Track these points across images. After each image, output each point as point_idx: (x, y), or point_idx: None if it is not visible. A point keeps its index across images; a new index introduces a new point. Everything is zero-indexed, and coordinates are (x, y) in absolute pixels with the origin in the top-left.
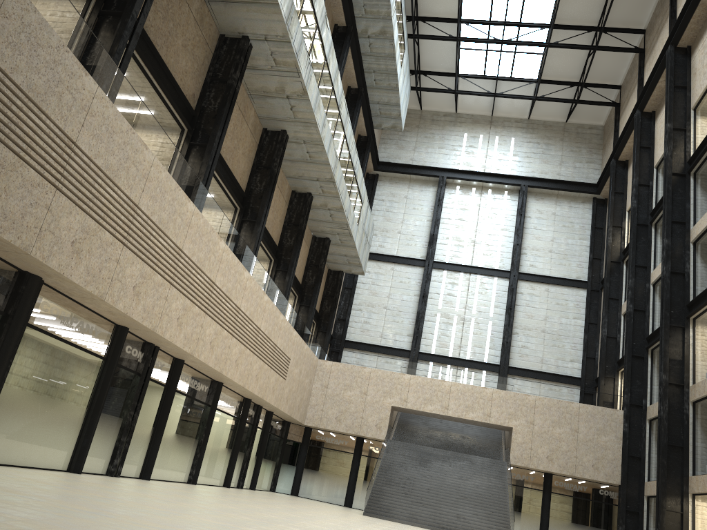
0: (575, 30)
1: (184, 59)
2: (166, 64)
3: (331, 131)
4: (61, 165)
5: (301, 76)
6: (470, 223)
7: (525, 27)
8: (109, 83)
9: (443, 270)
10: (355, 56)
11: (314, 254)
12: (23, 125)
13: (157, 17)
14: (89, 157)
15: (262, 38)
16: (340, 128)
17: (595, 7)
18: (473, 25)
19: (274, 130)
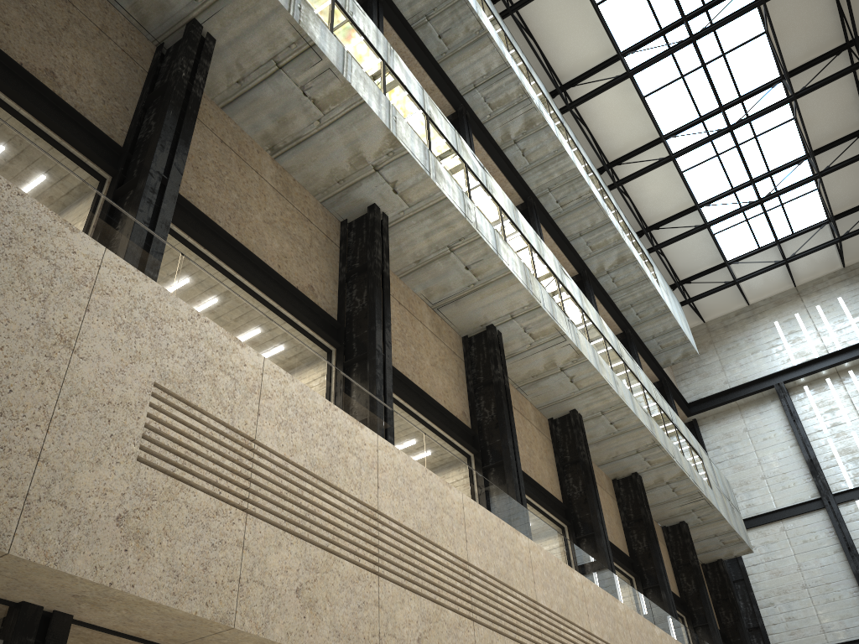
0: (841, 144)
1: (439, 378)
2: (424, 391)
3: (626, 386)
4: (372, 545)
5: (567, 338)
6: (851, 424)
7: (778, 172)
8: (386, 426)
9: (853, 500)
10: (602, 299)
11: (676, 550)
12: (321, 511)
13: (396, 347)
14: (397, 522)
15: (508, 319)
16: (632, 378)
17: (849, 108)
18: (715, 203)
19: (561, 415)
